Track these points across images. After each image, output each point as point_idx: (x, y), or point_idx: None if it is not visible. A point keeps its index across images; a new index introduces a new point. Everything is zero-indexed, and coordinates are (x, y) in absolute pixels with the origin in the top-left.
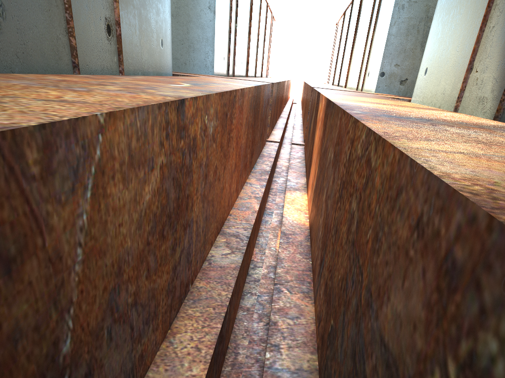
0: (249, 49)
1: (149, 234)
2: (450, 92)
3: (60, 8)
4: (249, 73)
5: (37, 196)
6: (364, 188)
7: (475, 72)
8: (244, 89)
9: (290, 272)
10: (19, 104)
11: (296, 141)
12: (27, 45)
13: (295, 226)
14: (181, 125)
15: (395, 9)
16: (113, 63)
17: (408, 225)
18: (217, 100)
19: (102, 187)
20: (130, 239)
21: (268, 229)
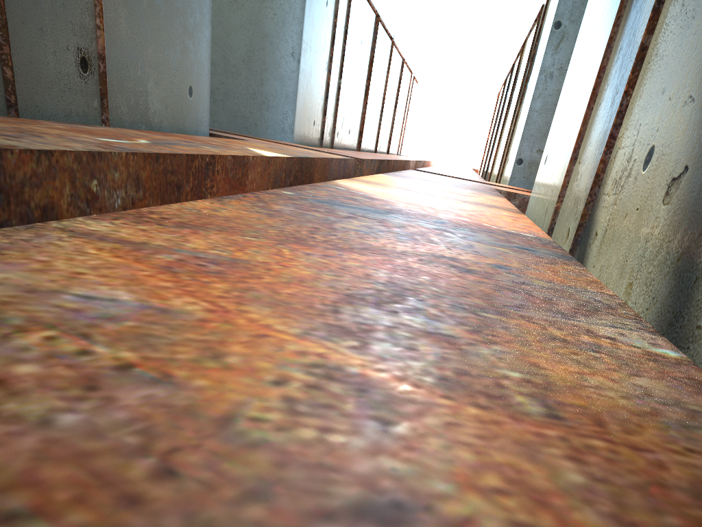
0: (365, 116)
1: None
2: (557, 188)
3: None
4: (364, 146)
5: None
6: None
7: (578, 163)
8: (246, 158)
9: None
10: None
11: None
12: None
13: None
14: None
15: (541, 77)
16: (89, 109)
17: None
18: (137, 163)
19: None
20: None
21: None
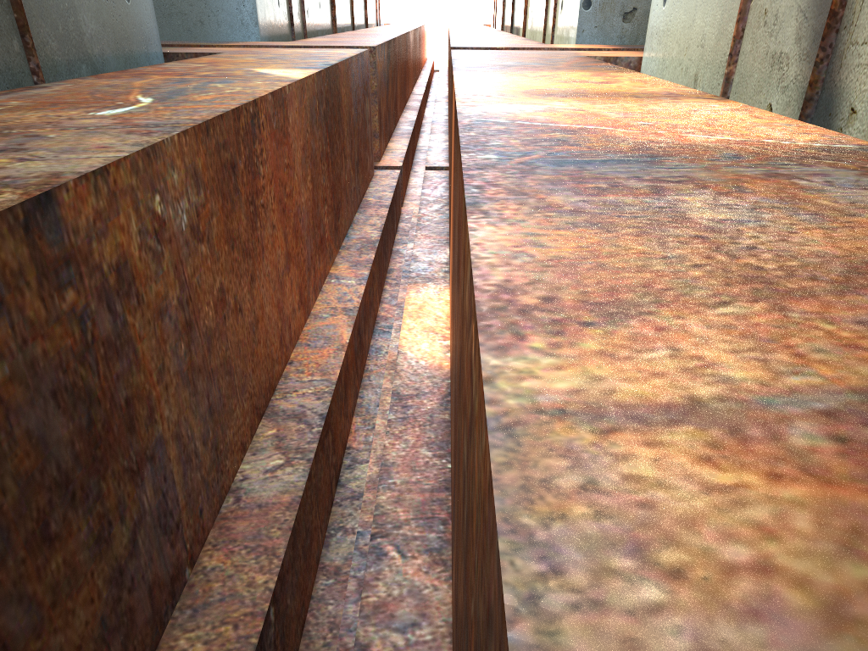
0: None
1: None
2: (714, 42)
3: None
4: (340, 22)
5: None
6: (470, 437)
7: None
8: (283, 90)
9: (406, 499)
10: None
11: (434, 161)
12: None
13: (422, 373)
14: (56, 257)
15: None
16: (11, 56)
17: None
18: (190, 147)
19: None
20: None
21: (381, 367)
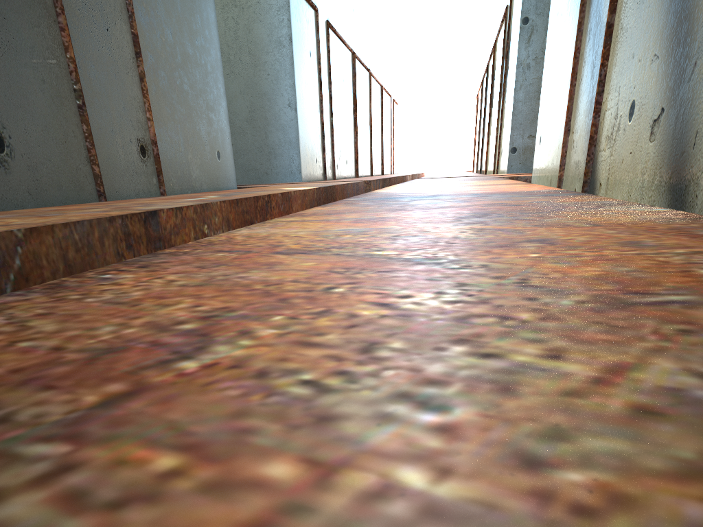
0: (357, 144)
1: None
2: (557, 160)
3: (79, 138)
4: (361, 172)
5: None
6: None
7: (572, 133)
8: (290, 193)
9: None
10: None
11: None
12: (41, 180)
13: None
14: (155, 236)
15: (519, 70)
16: (151, 186)
17: None
18: (226, 208)
19: None
20: None
21: None
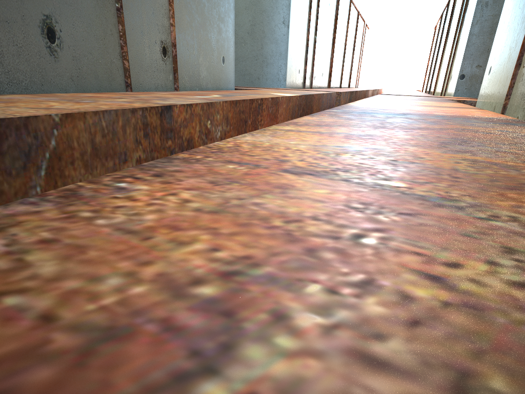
0: (333, 60)
1: None
2: (503, 90)
3: (115, 36)
4: (333, 84)
5: None
6: None
7: (522, 67)
8: (278, 98)
9: None
10: (5, 110)
11: None
12: (82, 70)
13: None
14: (168, 128)
15: (478, 7)
16: (168, 81)
17: None
18: (227, 107)
19: (59, 169)
20: None
21: None
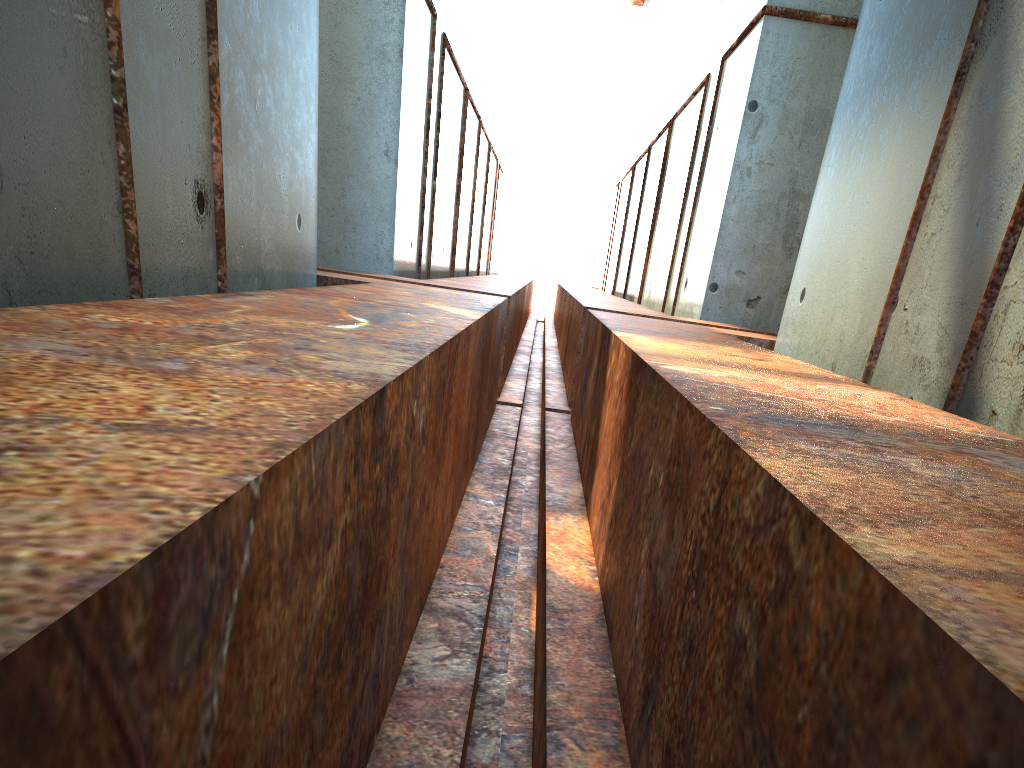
0: (458, 226)
1: (318, 672)
2: (853, 339)
3: (111, 166)
4: (457, 267)
5: (137, 702)
6: (774, 602)
7: (902, 309)
8: (470, 327)
9: (576, 699)
10: (77, 452)
11: (554, 404)
12: (42, 238)
13: (573, 591)
14: (378, 437)
15: (735, 174)
16: (206, 263)
17: (937, 765)
18: (432, 365)
19: (249, 622)
20: (287, 701)
21: (510, 586)
